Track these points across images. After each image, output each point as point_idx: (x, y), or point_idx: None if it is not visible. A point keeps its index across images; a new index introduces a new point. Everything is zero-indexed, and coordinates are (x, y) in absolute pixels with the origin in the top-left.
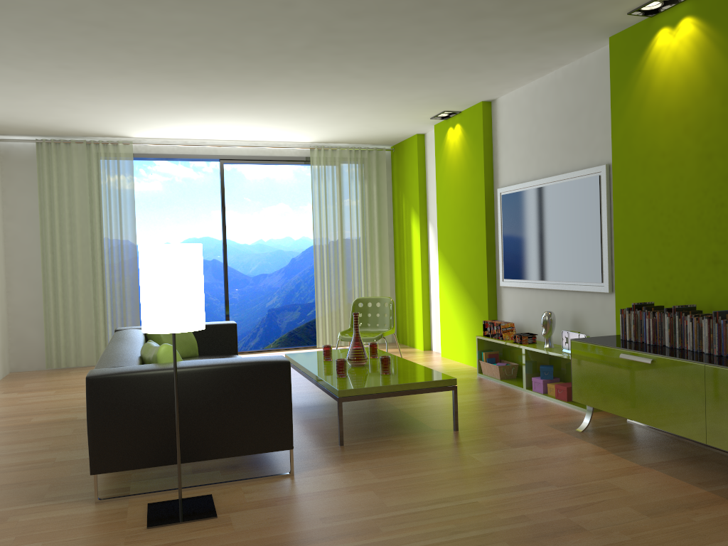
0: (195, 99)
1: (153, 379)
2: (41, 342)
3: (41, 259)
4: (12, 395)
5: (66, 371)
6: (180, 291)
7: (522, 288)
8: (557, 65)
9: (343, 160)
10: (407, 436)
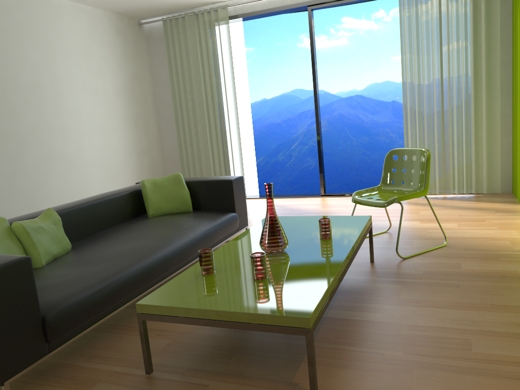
0: None
1: None
2: None
3: (174, 116)
4: None
5: None
6: None
7: None
8: None
9: None
10: (236, 386)
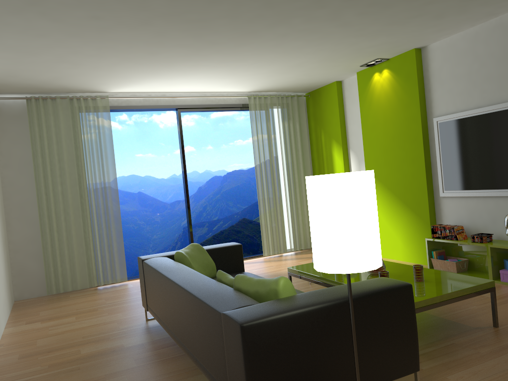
0: (188, 52)
1: (302, 319)
2: (40, 272)
3: (37, 200)
4: (37, 325)
5: (66, 295)
6: (371, 224)
7: (465, 197)
8: (506, 11)
9: (272, 105)
10: (463, 338)
